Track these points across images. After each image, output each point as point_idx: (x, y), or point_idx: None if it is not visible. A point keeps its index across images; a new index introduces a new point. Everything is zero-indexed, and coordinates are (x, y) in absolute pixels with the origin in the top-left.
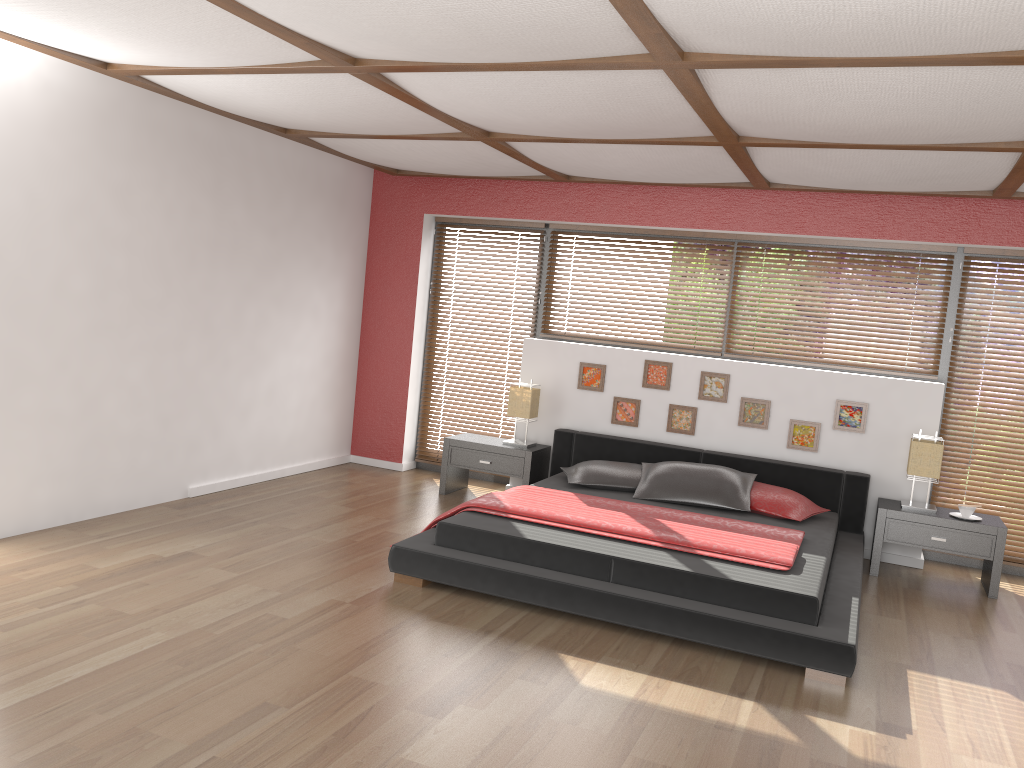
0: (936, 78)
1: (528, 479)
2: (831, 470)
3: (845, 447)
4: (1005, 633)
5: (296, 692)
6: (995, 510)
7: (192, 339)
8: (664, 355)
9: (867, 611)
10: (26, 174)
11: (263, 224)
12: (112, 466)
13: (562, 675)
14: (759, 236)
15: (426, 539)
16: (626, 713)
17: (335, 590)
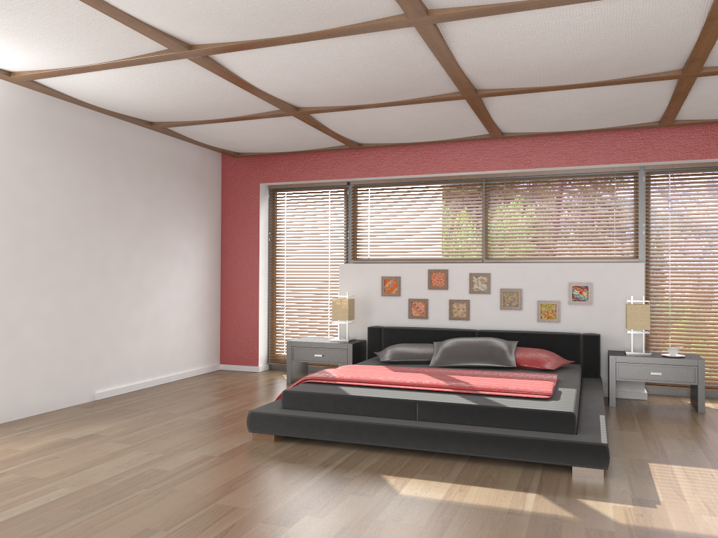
0: (611, 11)
1: (351, 364)
2: (571, 333)
3: (579, 316)
4: (715, 433)
5: (173, 519)
6: (693, 351)
7: (91, 280)
8: (441, 264)
9: (612, 428)
10: None
11: (141, 195)
12: (33, 378)
13: (385, 489)
14: (499, 174)
15: (275, 405)
16: (437, 510)
17: (206, 449)
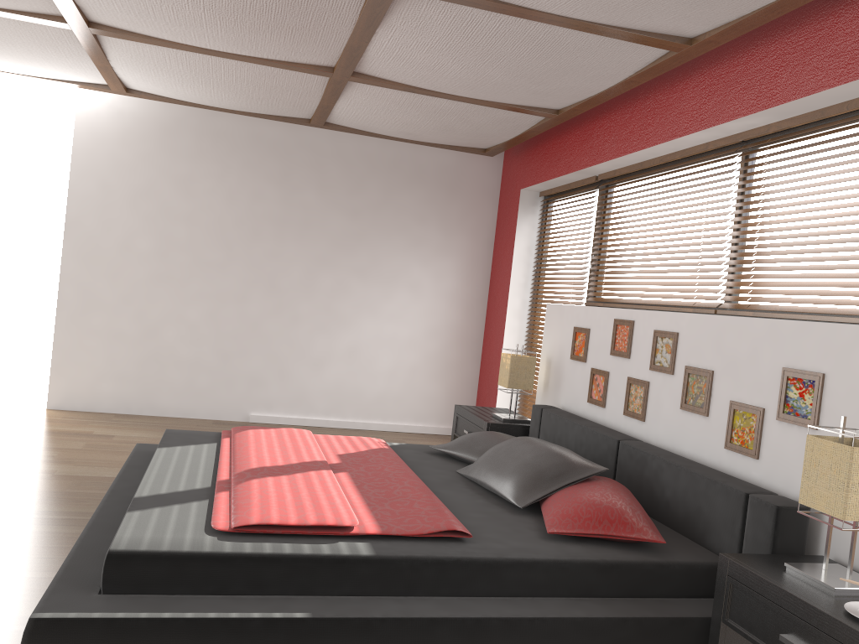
0: None
1: None
2: (737, 486)
3: (793, 454)
4: None
5: None
6: None
7: (255, 295)
8: (629, 311)
9: None
10: (101, 171)
11: (341, 207)
12: (170, 380)
13: None
14: (758, 129)
15: None
16: None
17: (81, 469)
